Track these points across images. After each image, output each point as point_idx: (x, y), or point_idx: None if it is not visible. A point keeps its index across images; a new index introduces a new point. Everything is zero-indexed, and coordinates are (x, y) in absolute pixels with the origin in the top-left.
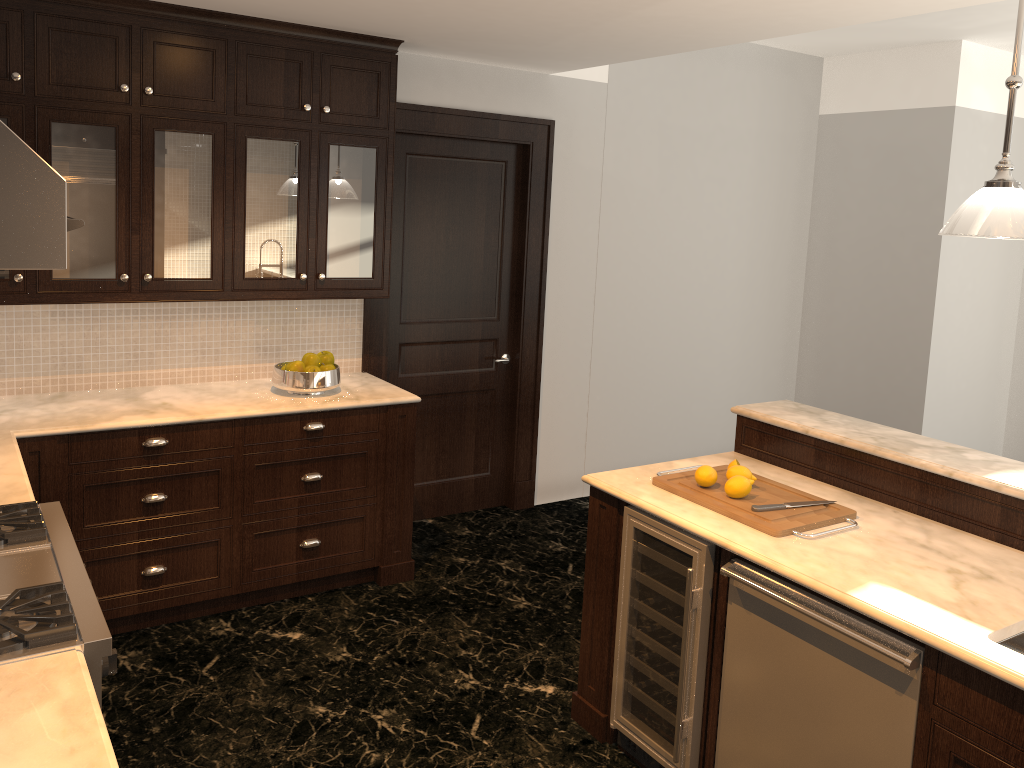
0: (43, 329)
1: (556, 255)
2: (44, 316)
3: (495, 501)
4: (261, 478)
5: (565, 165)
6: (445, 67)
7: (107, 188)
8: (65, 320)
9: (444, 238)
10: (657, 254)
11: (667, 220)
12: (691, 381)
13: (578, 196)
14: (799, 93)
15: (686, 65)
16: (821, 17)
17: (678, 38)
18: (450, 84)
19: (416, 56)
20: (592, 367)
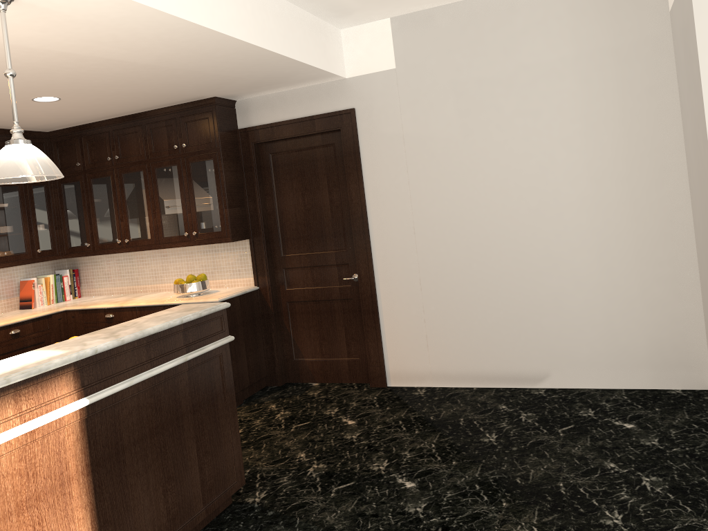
0: (124, 266)
1: (375, 201)
2: (124, 260)
3: (366, 379)
4: None
5: (370, 136)
6: (276, 97)
7: (111, 203)
8: (131, 261)
9: (302, 200)
10: (471, 188)
11: (476, 158)
12: (536, 297)
13: (385, 156)
14: (630, 1)
15: (470, 28)
16: (164, 30)
17: (228, 55)
18: (280, 106)
19: (258, 97)
20: (422, 283)
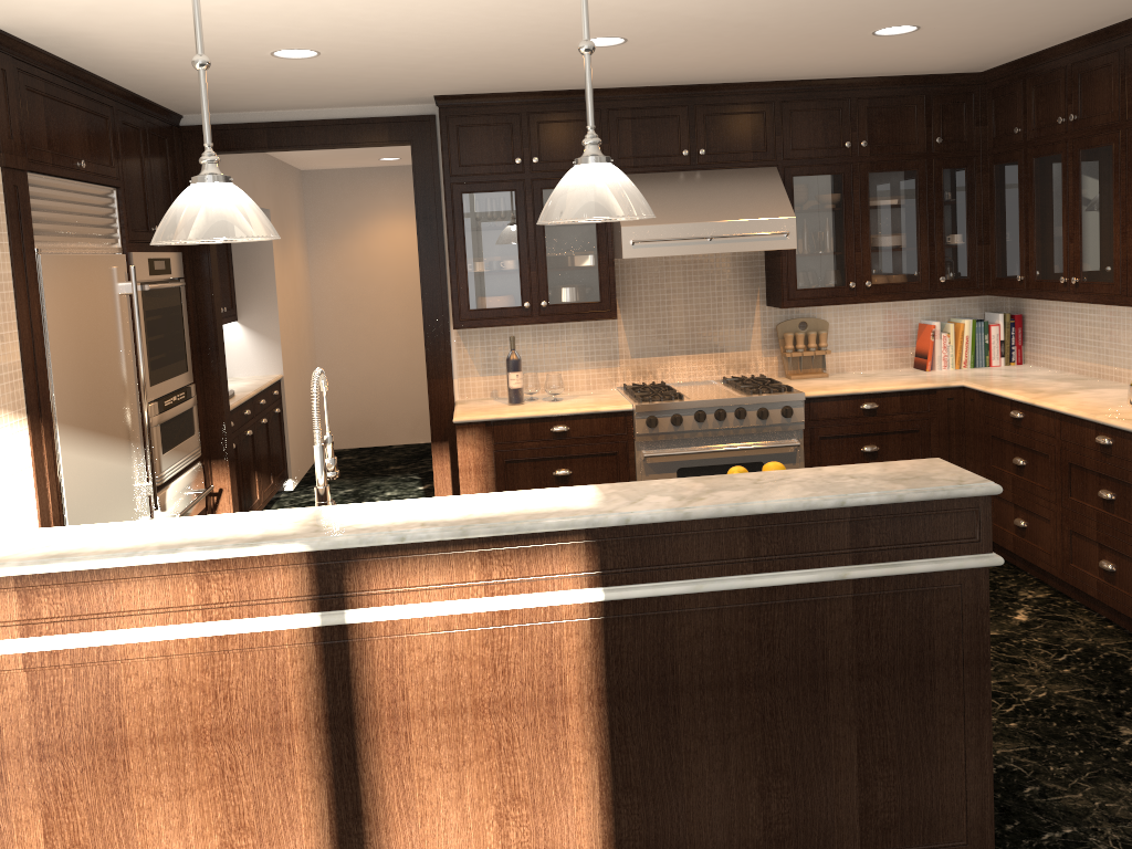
0: (1089, 323)
1: None
2: (1089, 313)
3: None
4: (1074, 477)
5: None
6: None
7: (1058, 205)
8: (1099, 317)
9: None
10: None
11: None
12: None
13: None
14: None
15: None
16: None
17: None
18: None
19: None
20: None
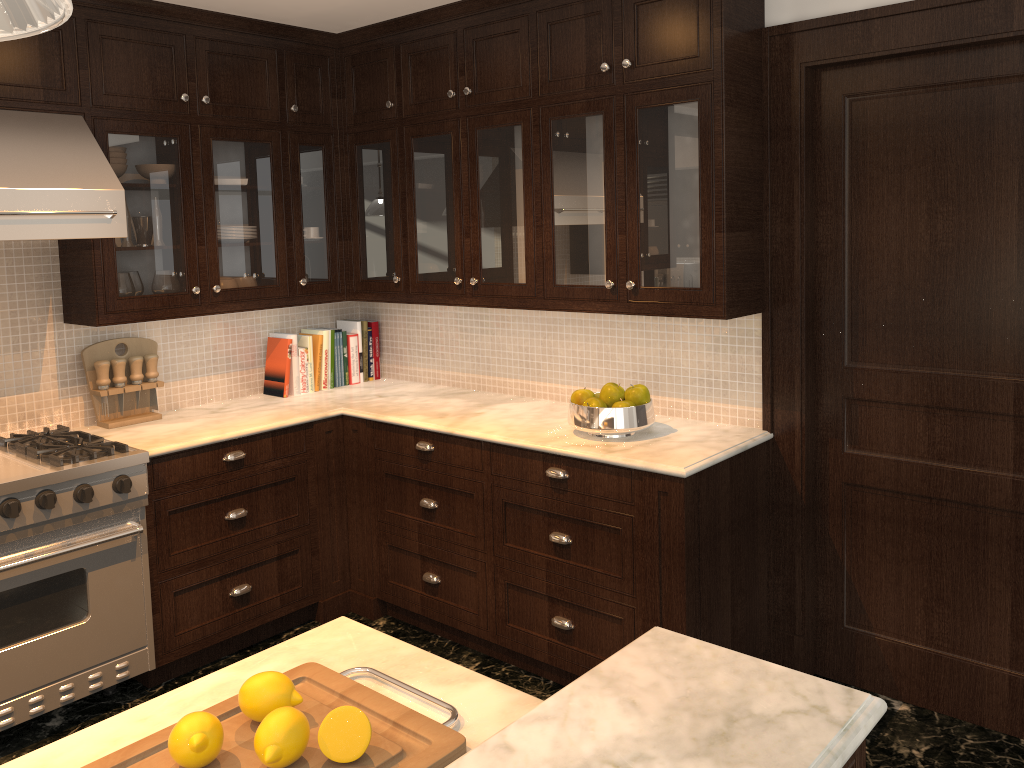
0: (465, 330)
1: None
2: (465, 318)
3: None
4: (511, 518)
5: None
6: None
7: (448, 194)
8: (478, 323)
9: (926, 228)
10: None
11: None
12: None
13: None
14: None
15: None
16: None
17: None
18: None
19: None
20: None
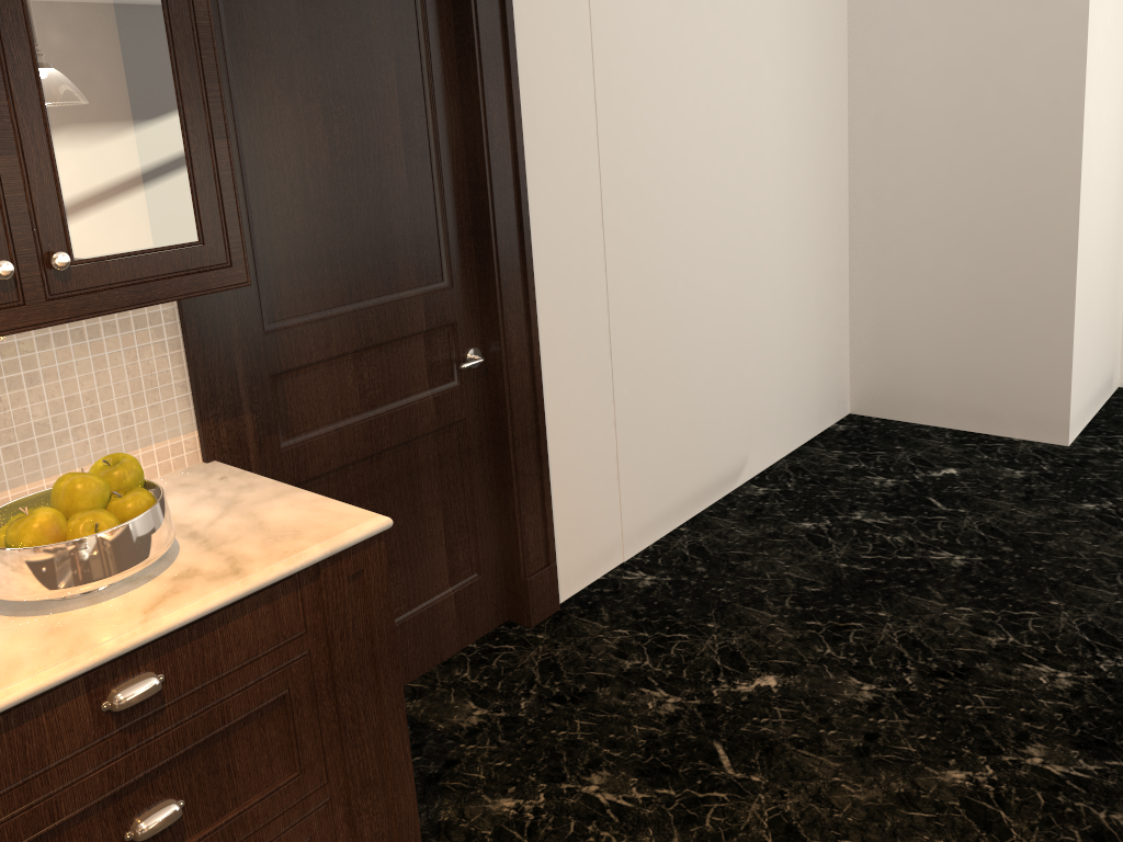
0: None
1: (535, 143)
2: None
3: (493, 619)
4: None
5: None
6: None
7: None
8: None
9: (324, 133)
10: (679, 124)
11: (686, 62)
12: (739, 328)
13: (556, 24)
14: None
15: None
16: None
17: None
18: None
19: None
20: (613, 340)
